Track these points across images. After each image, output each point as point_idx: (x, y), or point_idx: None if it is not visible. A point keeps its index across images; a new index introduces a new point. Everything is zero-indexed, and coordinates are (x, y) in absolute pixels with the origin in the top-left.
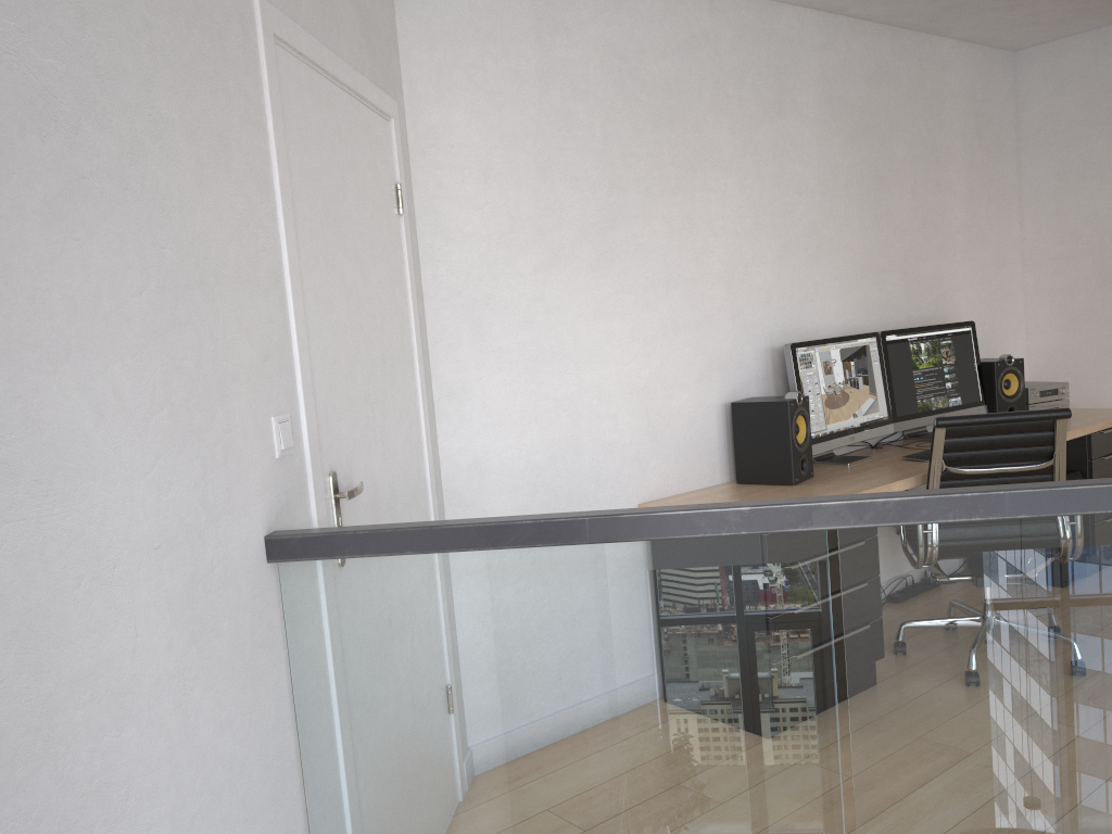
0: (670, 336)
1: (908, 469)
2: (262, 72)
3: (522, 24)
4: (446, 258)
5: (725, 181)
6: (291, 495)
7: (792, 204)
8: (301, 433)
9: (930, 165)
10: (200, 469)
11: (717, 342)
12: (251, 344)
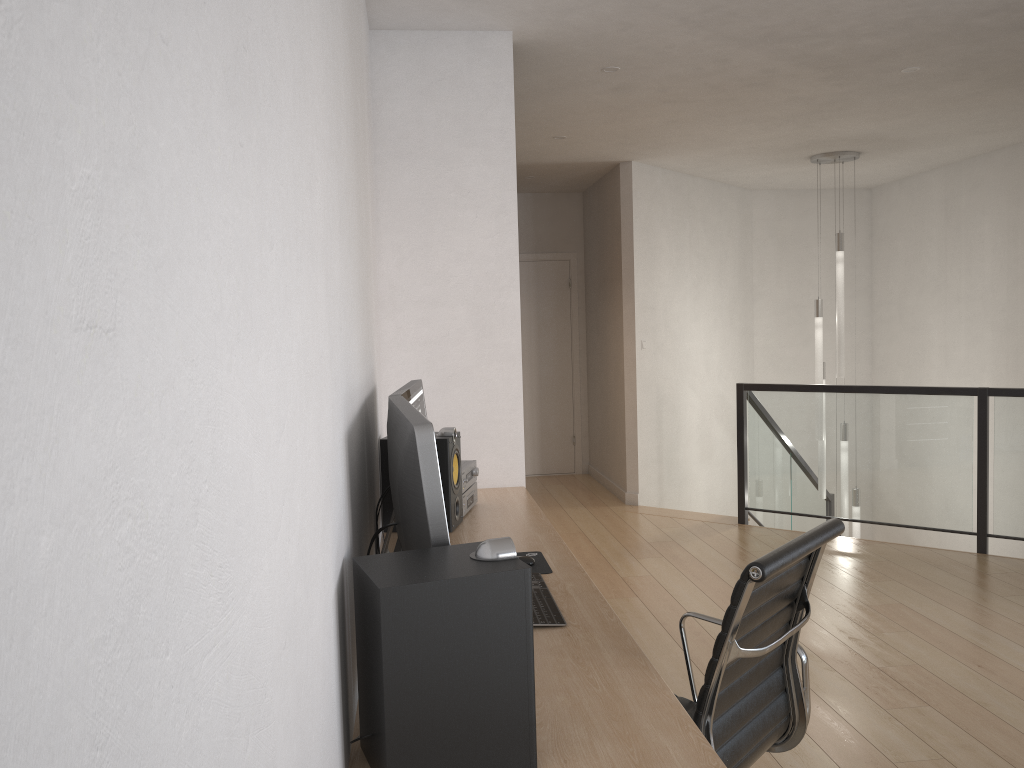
0: (304, 411)
1: (596, 654)
2: None
3: None
4: None
5: (316, 7)
6: None
7: (339, 125)
8: None
9: (364, 139)
10: None
11: (327, 426)
12: None
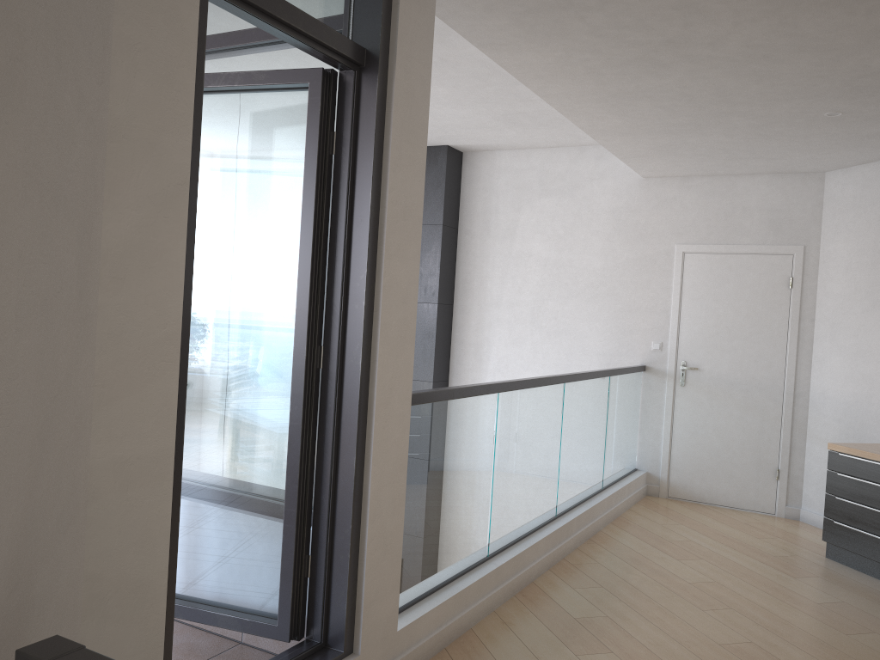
0: None
1: None
2: (674, 262)
3: (875, 196)
4: (825, 305)
5: None
6: (657, 360)
7: None
8: (667, 348)
9: None
10: (617, 345)
11: None
12: (647, 324)
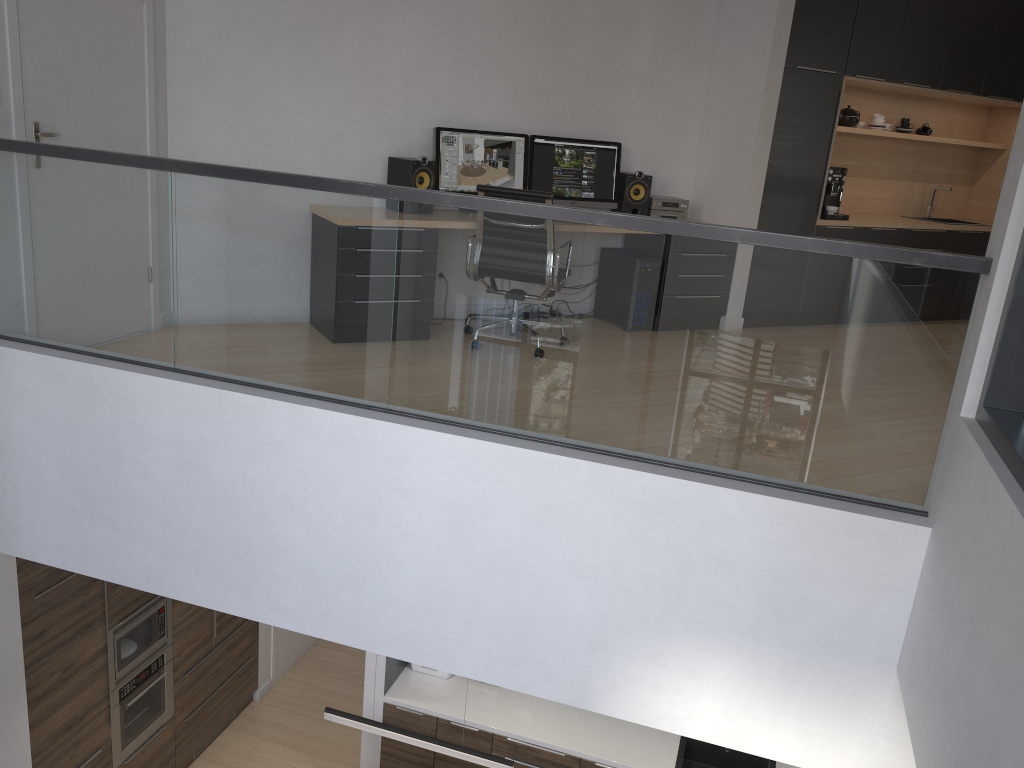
0: (350, 106)
1: None
2: None
3: None
4: (185, 31)
5: (413, 12)
6: None
7: (471, 35)
8: (9, 98)
9: (615, 25)
10: None
11: (389, 117)
12: None
